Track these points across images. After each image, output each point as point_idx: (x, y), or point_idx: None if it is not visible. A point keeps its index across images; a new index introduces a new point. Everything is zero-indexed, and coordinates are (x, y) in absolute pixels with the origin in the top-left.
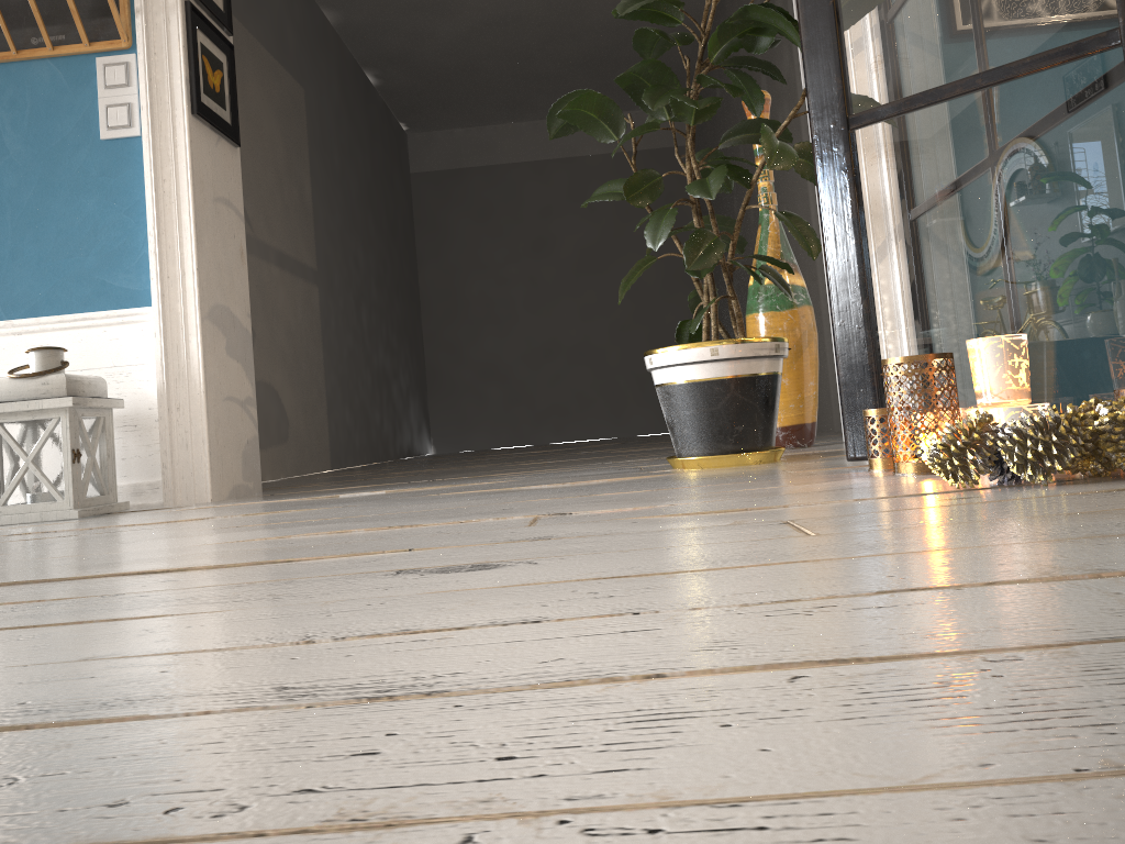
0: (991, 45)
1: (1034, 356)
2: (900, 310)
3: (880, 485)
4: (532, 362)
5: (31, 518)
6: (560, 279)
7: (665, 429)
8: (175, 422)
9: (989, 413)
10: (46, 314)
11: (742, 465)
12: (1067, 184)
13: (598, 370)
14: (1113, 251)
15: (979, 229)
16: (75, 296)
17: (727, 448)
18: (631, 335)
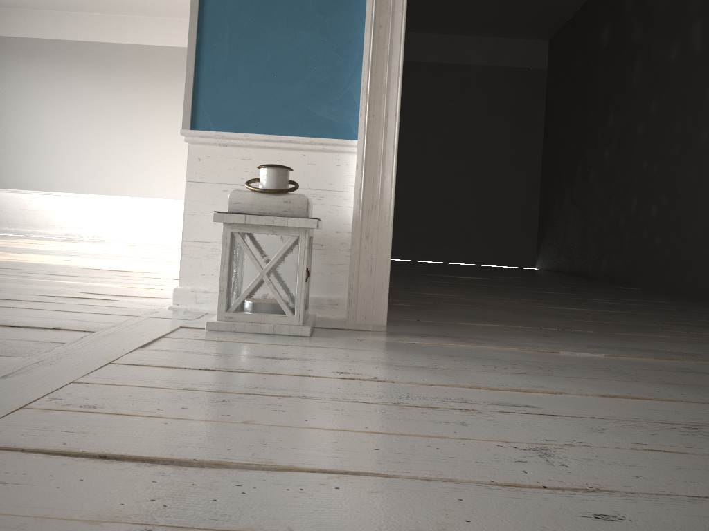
0: None
1: None
2: None
3: None
4: (412, 202)
5: (264, 329)
6: (440, 148)
7: (496, 263)
8: (363, 248)
9: None
10: (251, 132)
11: None
12: None
13: (457, 216)
14: None
15: None
16: (280, 119)
17: None
18: (483, 195)
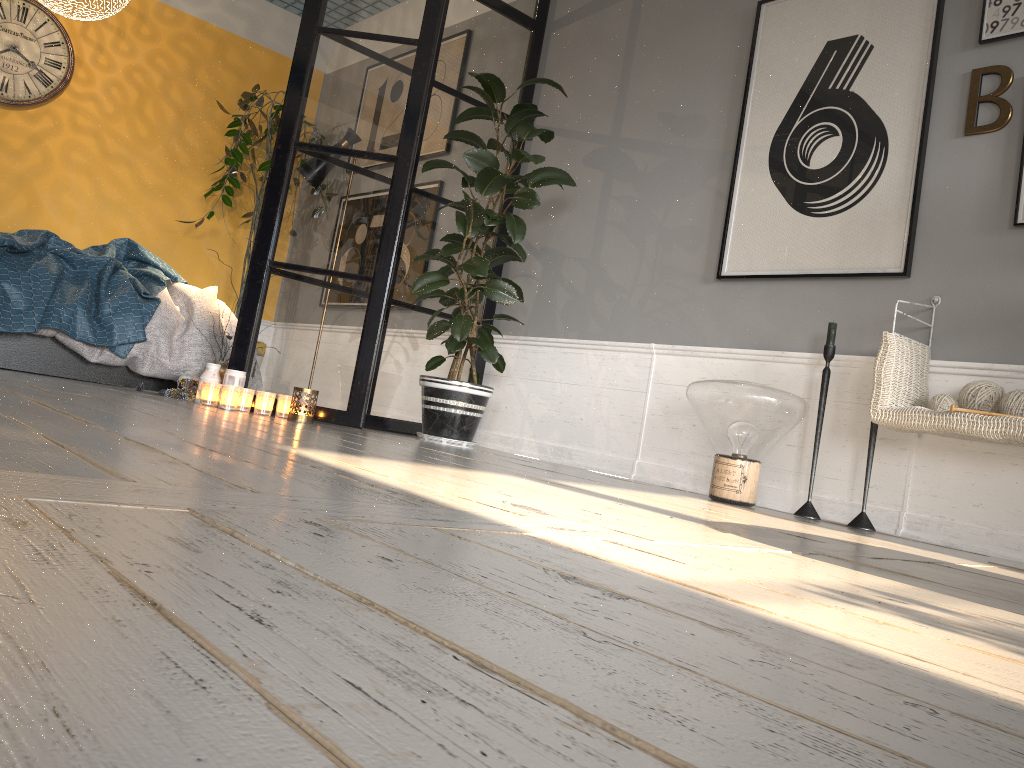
0: None
1: None
2: None
3: None
4: None
5: None
6: None
7: None
8: None
9: None
10: None
11: None
12: None
13: None
14: None
15: None
16: None
17: None
18: None
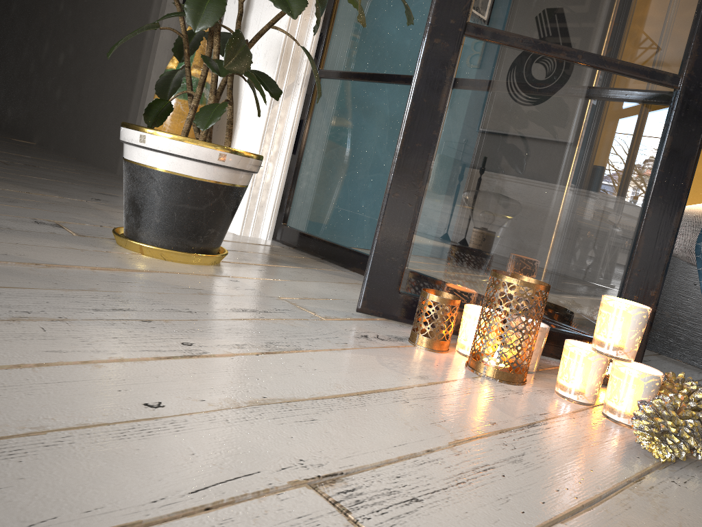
0: (597, 34)
1: (535, 278)
2: (448, 205)
3: (520, 407)
4: None
5: None
6: None
7: None
8: None
9: (630, 372)
10: None
11: (203, 264)
12: (605, 166)
13: None
14: (615, 226)
15: (534, 169)
16: None
17: (195, 247)
18: None
